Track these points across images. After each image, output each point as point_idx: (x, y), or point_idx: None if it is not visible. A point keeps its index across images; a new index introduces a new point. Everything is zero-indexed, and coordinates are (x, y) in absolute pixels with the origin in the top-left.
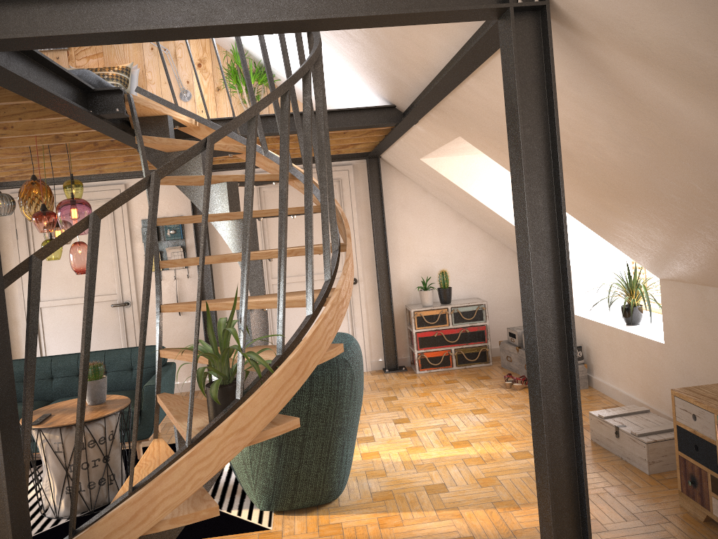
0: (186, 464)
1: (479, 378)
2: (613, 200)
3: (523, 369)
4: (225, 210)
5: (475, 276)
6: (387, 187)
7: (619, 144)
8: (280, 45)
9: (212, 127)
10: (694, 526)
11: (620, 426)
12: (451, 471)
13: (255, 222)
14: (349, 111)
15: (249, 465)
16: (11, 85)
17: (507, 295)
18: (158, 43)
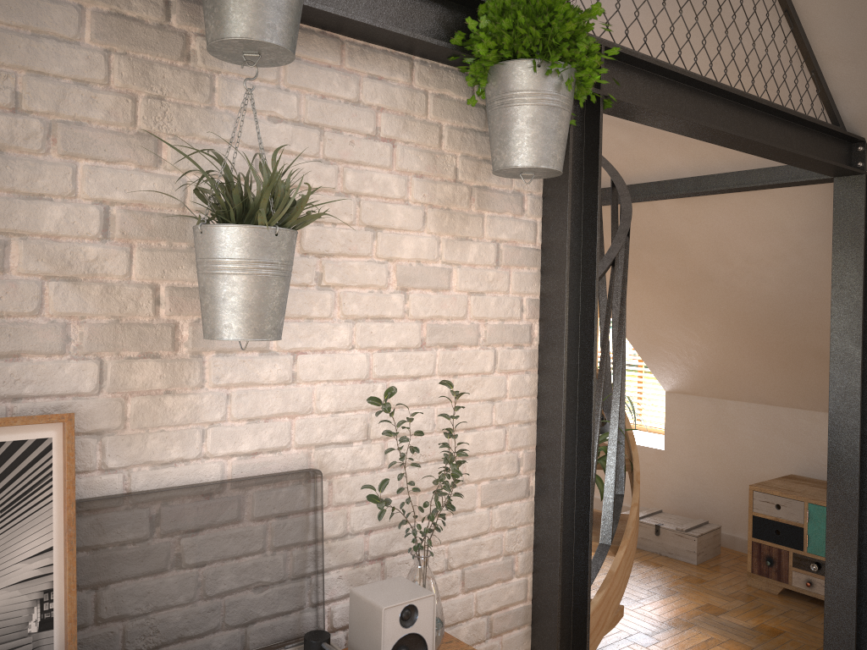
0: (623, 562)
1: None
2: (709, 321)
3: None
4: None
5: None
6: None
7: (790, 280)
8: None
9: None
10: (775, 598)
11: (659, 524)
12: None
13: None
14: None
15: None
16: None
17: None
18: None
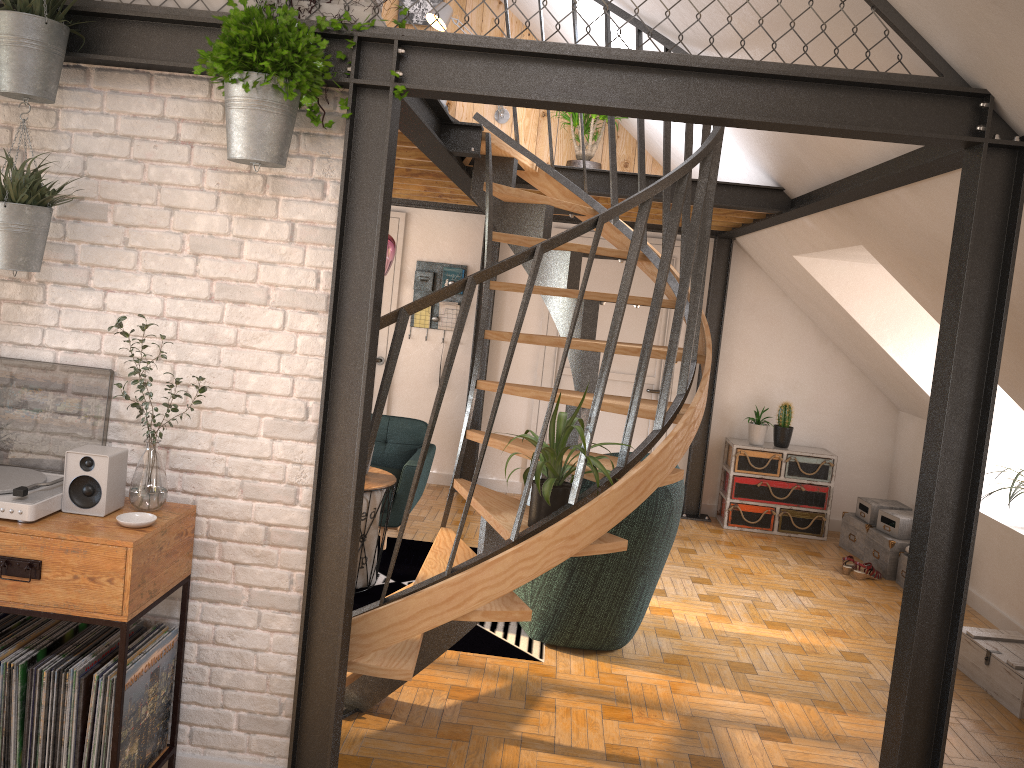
0: (510, 559)
1: (806, 553)
2: None
3: (869, 555)
4: (561, 283)
5: (827, 419)
6: (734, 280)
7: None
8: None
9: (554, 177)
10: None
11: (993, 651)
12: (762, 653)
13: (597, 306)
14: (723, 186)
15: (529, 584)
16: (399, 119)
17: (866, 455)
18: None
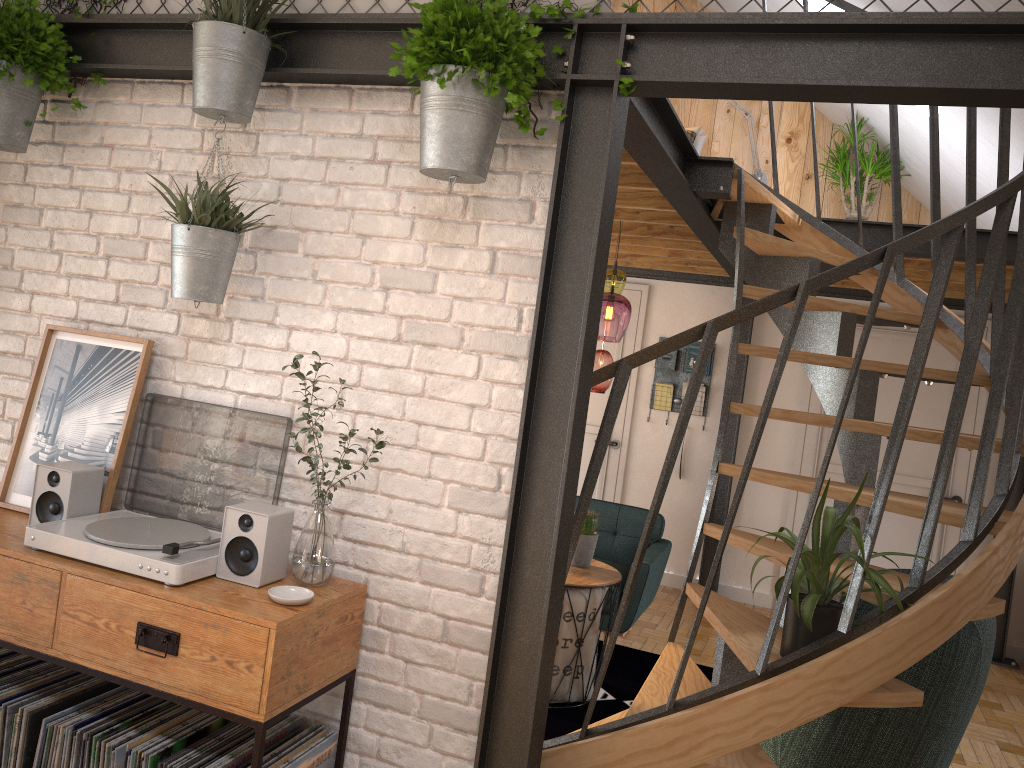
0: (755, 699)
1: None
2: None
3: None
4: (829, 351)
5: None
6: None
7: None
8: (967, 125)
9: (821, 230)
10: None
11: None
12: None
13: (877, 378)
14: None
15: None
16: (630, 140)
17: None
18: (770, 105)
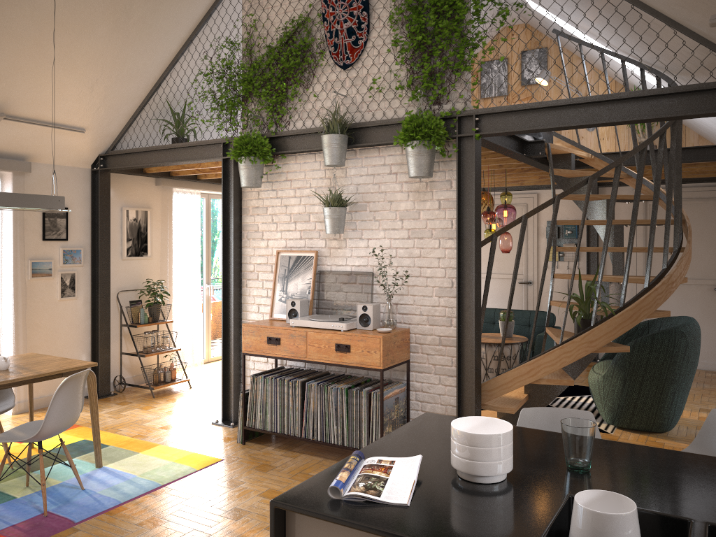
0: (557, 352)
1: None
2: None
3: None
4: (603, 218)
5: None
6: None
7: None
8: None
9: (602, 159)
10: None
11: None
12: None
13: (622, 227)
14: None
15: (601, 390)
16: (489, 146)
17: None
18: None
